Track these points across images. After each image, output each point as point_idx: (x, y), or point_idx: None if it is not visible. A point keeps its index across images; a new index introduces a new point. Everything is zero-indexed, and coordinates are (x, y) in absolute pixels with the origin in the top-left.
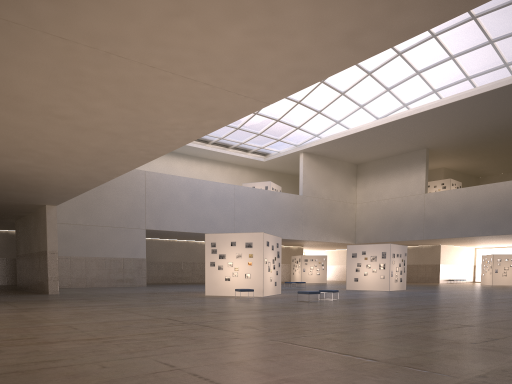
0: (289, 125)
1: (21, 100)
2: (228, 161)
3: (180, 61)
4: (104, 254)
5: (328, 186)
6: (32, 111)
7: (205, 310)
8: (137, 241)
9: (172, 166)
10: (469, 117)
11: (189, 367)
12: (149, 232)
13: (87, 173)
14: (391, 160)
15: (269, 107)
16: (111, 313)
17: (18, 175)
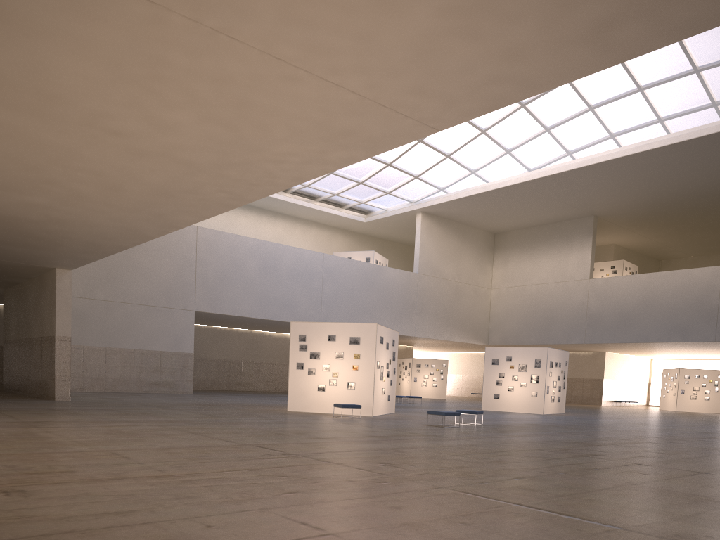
0: (404, 172)
1: (57, 102)
2: (313, 219)
3: (325, 52)
4: (133, 344)
5: (454, 262)
6: (70, 121)
7: (303, 434)
8: (182, 327)
9: (233, 222)
10: (658, 175)
11: (345, 530)
12: (198, 316)
13: (130, 223)
14: (544, 229)
15: None
16: (166, 434)
17: (25, 221)
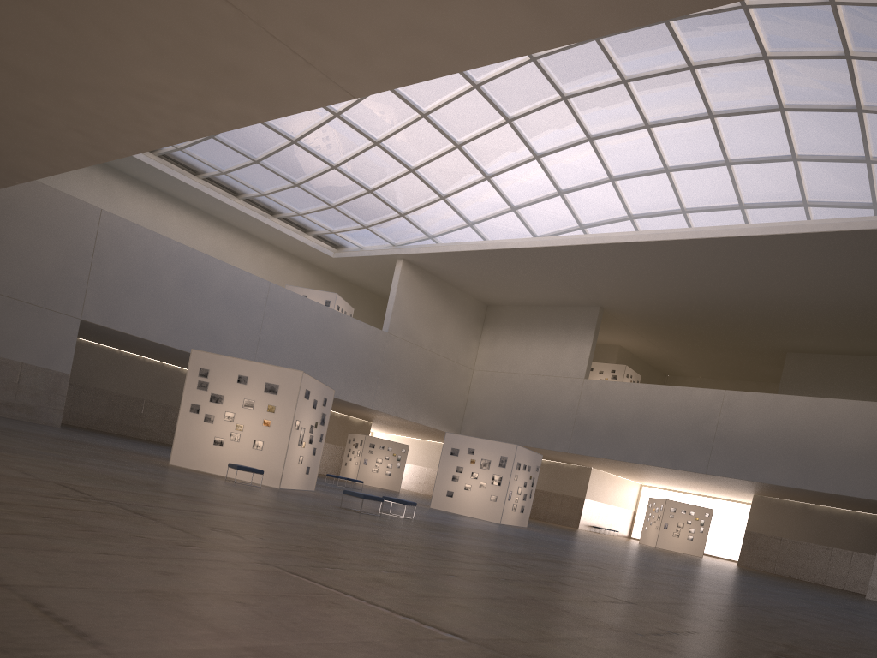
0: (388, 206)
1: None
2: (268, 239)
3: None
4: None
5: (434, 329)
6: None
7: (154, 486)
8: (59, 337)
9: (161, 220)
10: (673, 273)
11: (37, 585)
12: (87, 328)
13: None
14: (543, 311)
15: (360, 163)
16: None
17: None
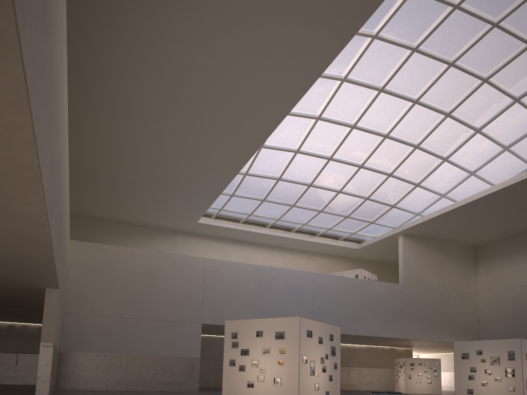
0: (381, 204)
1: None
2: (316, 250)
3: None
4: (149, 351)
5: (438, 273)
6: None
7: None
8: (191, 337)
9: (251, 258)
10: None
11: None
12: (211, 328)
13: (2, 225)
14: (521, 238)
15: (355, 183)
16: None
17: None
